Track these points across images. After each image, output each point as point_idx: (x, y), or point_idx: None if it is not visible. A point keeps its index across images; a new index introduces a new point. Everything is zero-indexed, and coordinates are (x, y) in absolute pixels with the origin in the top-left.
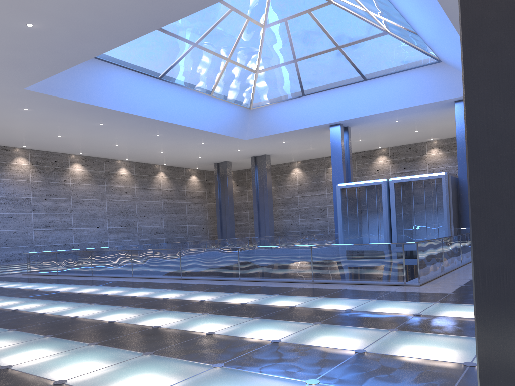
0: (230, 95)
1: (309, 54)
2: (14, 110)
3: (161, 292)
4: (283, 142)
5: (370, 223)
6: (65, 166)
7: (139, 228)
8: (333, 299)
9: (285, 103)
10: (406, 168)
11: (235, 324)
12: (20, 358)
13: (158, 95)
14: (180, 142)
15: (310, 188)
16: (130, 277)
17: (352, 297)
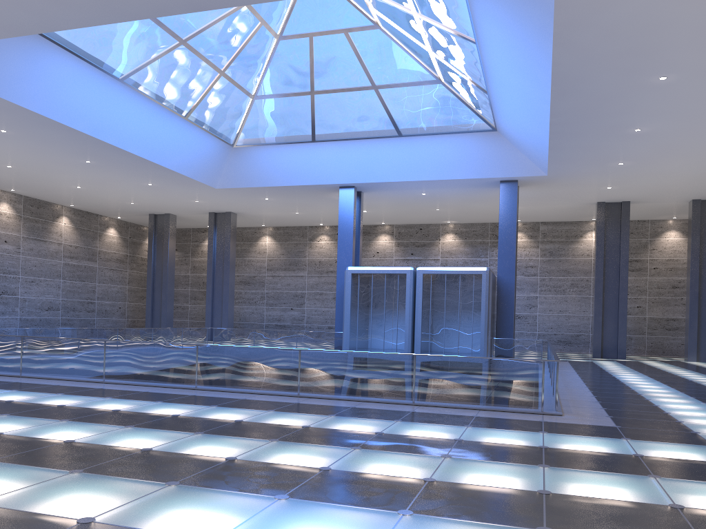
0: (211, 123)
1: (334, 87)
2: None
3: (209, 410)
4: (266, 200)
5: (387, 322)
6: None
7: (22, 300)
8: (492, 431)
9: (286, 148)
10: (413, 254)
11: (437, 466)
12: (205, 523)
13: (112, 104)
14: (116, 178)
15: (284, 266)
16: (101, 381)
17: (509, 428)
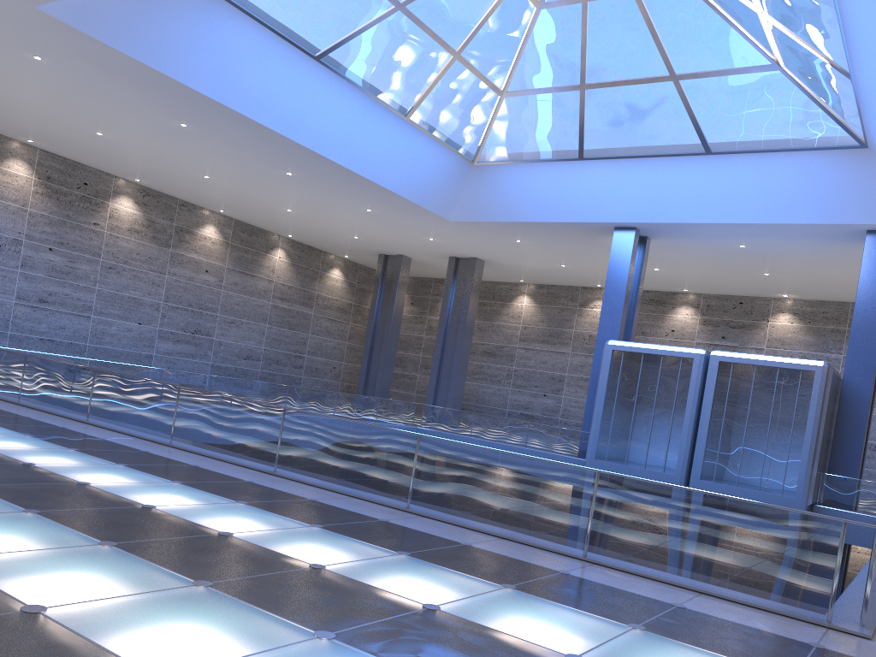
0: (443, 128)
1: (613, 78)
2: (14, 54)
3: (220, 507)
4: (517, 242)
5: (656, 427)
6: (102, 196)
7: (217, 343)
8: (677, 650)
9: (543, 167)
10: (725, 338)
11: None
12: None
13: (307, 91)
14: (327, 199)
15: (541, 337)
16: (165, 443)
17: (724, 650)
